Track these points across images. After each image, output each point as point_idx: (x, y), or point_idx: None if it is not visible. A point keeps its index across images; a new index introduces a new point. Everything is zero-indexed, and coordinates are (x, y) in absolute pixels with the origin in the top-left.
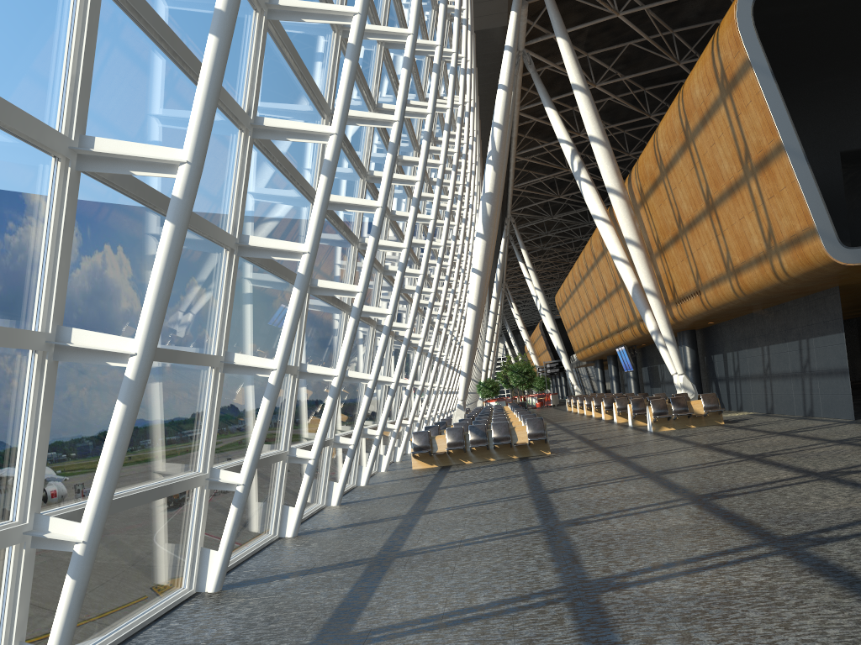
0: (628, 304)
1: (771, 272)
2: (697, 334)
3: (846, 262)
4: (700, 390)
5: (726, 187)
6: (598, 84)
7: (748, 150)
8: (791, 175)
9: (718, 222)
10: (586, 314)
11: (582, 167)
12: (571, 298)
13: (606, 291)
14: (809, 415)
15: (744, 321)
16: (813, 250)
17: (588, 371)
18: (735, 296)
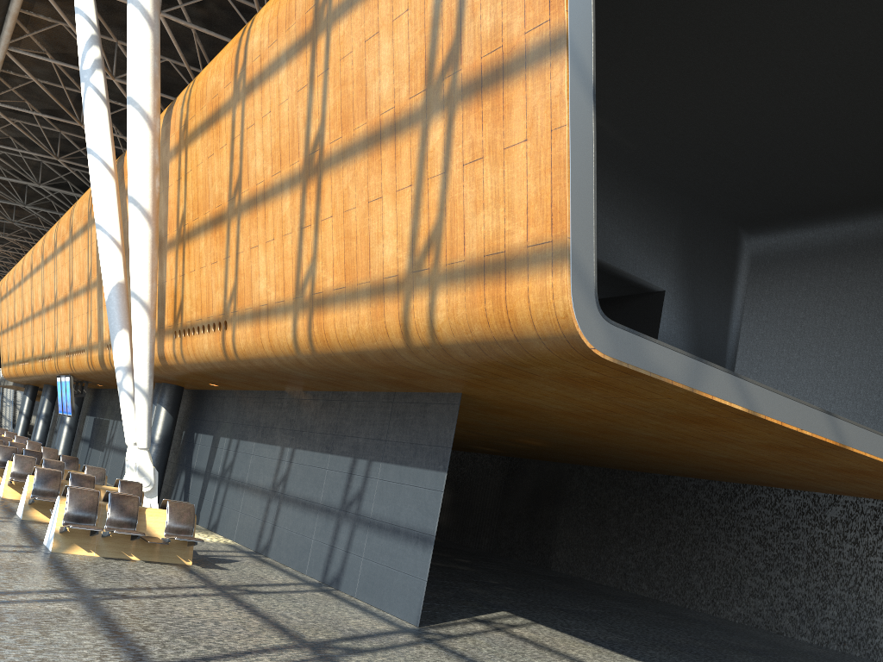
0: (97, 316)
1: (398, 321)
2: (184, 396)
3: (594, 345)
4: (161, 479)
5: (365, 131)
6: (164, 13)
7: (461, 49)
8: (561, 111)
9: (317, 203)
10: (33, 315)
11: (99, 69)
12: (20, 287)
13: (72, 288)
14: (331, 584)
15: (266, 399)
16: (537, 296)
17: (18, 397)
18: (293, 348)
